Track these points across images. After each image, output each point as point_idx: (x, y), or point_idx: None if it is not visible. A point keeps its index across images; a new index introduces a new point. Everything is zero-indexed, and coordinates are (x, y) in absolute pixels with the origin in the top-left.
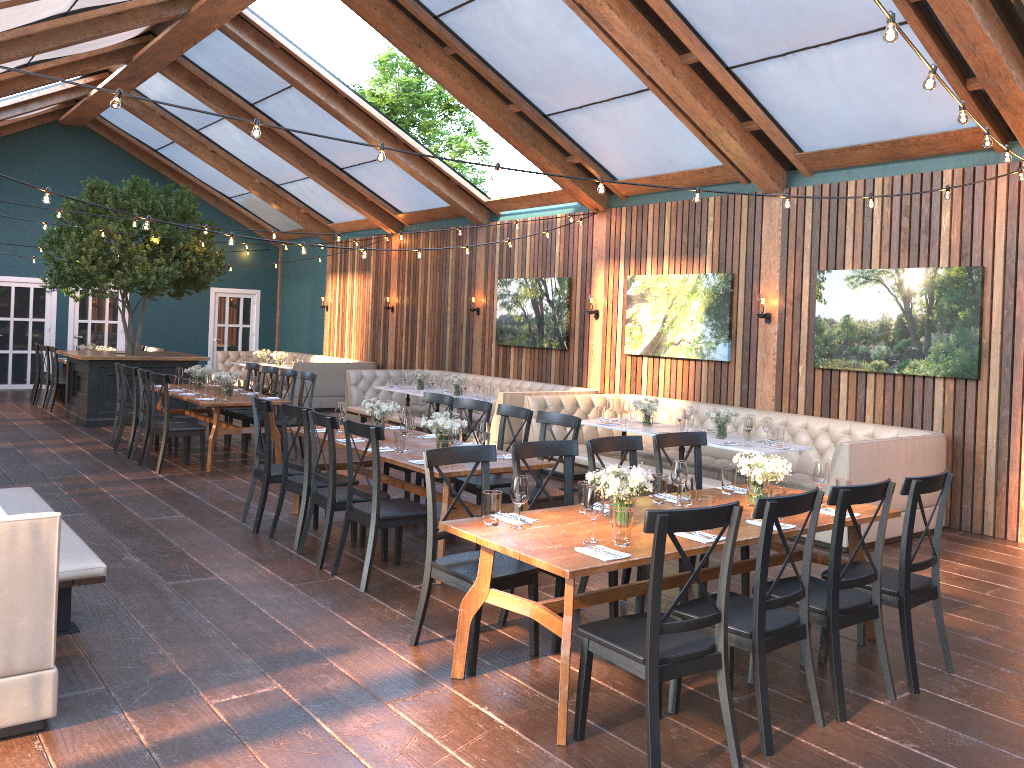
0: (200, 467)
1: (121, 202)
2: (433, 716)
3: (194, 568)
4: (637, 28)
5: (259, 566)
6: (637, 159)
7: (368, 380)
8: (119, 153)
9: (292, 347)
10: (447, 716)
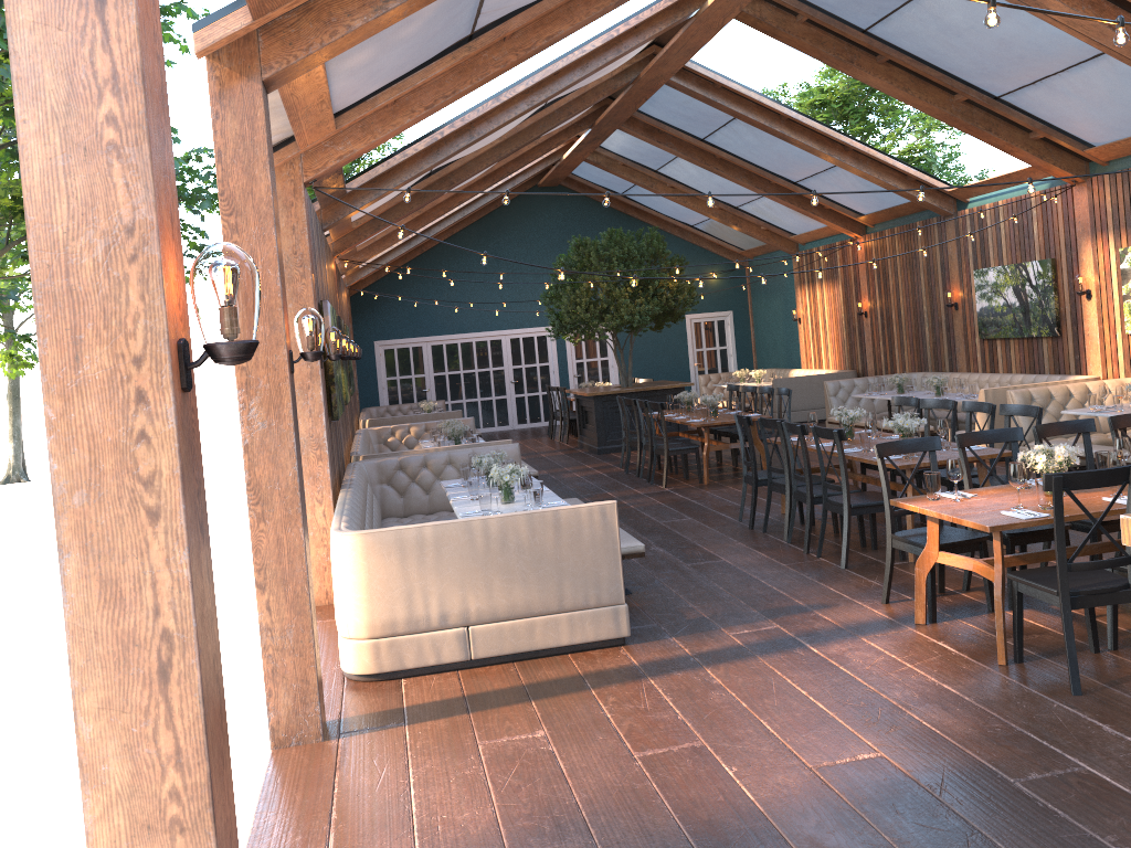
0: (698, 481)
1: (601, 253)
2: (897, 645)
3: (705, 554)
4: (1074, 1)
5: (756, 552)
6: (1110, 123)
7: (846, 389)
8: (590, 203)
9: (770, 363)
10: (908, 646)
